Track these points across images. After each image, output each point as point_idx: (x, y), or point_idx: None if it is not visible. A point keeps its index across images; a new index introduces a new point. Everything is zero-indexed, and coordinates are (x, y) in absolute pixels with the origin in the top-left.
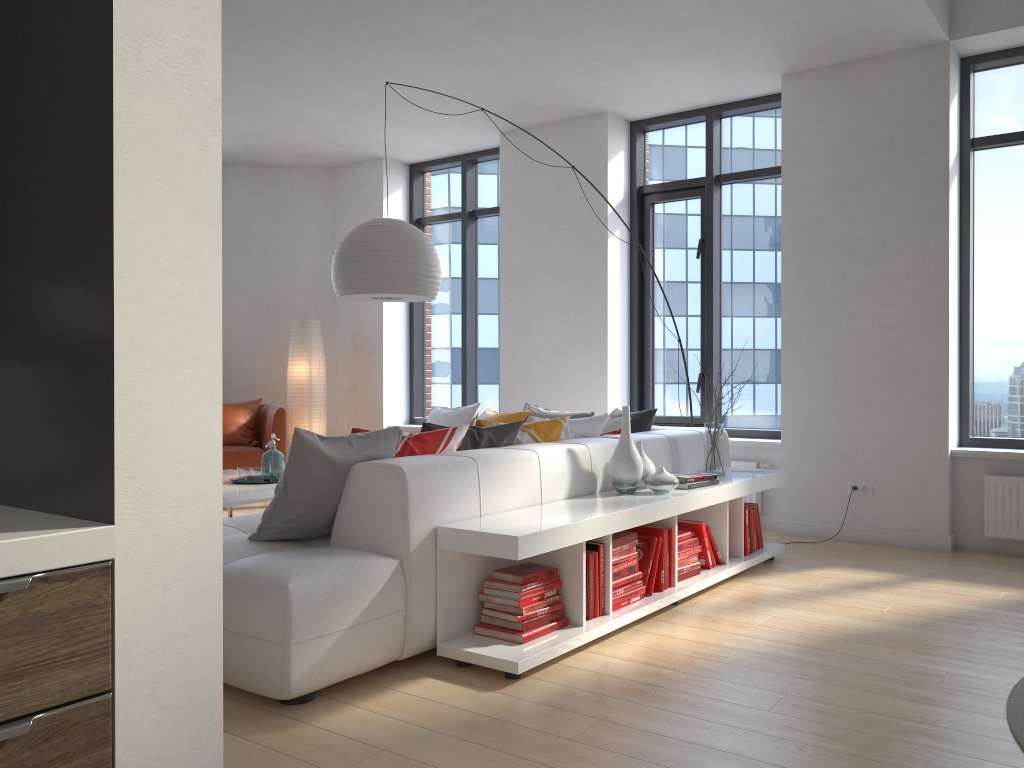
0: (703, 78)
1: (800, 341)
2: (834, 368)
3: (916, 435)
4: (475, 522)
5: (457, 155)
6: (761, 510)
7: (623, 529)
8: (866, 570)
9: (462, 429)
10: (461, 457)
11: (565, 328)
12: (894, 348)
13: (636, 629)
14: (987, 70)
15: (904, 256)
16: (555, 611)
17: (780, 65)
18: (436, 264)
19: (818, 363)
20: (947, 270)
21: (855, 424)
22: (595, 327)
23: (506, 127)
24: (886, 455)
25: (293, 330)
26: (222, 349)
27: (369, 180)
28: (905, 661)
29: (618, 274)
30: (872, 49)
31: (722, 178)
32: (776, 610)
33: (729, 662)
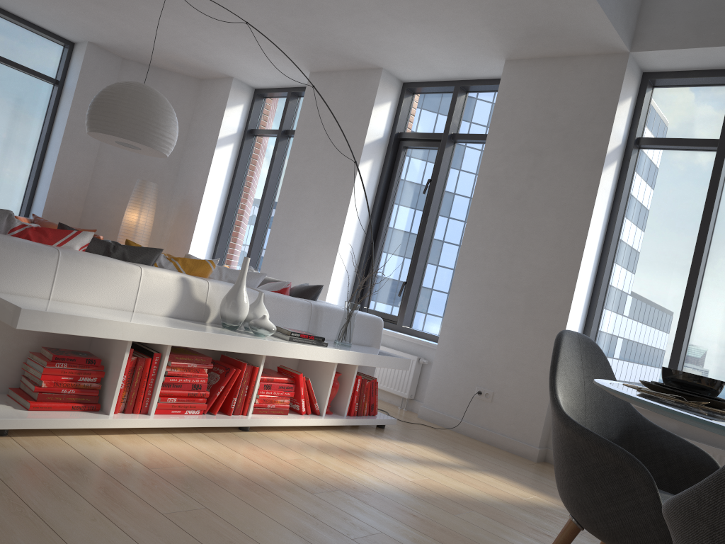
0: (445, 50)
1: (469, 268)
2: (488, 294)
3: (534, 360)
4: (28, 298)
5: (286, 87)
6: (415, 396)
7: (179, 345)
8: (446, 454)
9: (86, 234)
10: (48, 246)
11: (315, 225)
12: (534, 287)
13: (176, 435)
14: (663, 87)
15: (558, 215)
16: (87, 395)
17: (501, 49)
18: (167, 126)
19: (478, 288)
20: (587, 233)
21: (492, 342)
22: (335, 228)
23: (313, 67)
24: (508, 372)
25: (135, 186)
26: (86, 190)
27: (221, 92)
28: (360, 515)
29: (363, 193)
30: (570, 48)
31: (456, 136)
32: (319, 456)
33: (205, 475)
